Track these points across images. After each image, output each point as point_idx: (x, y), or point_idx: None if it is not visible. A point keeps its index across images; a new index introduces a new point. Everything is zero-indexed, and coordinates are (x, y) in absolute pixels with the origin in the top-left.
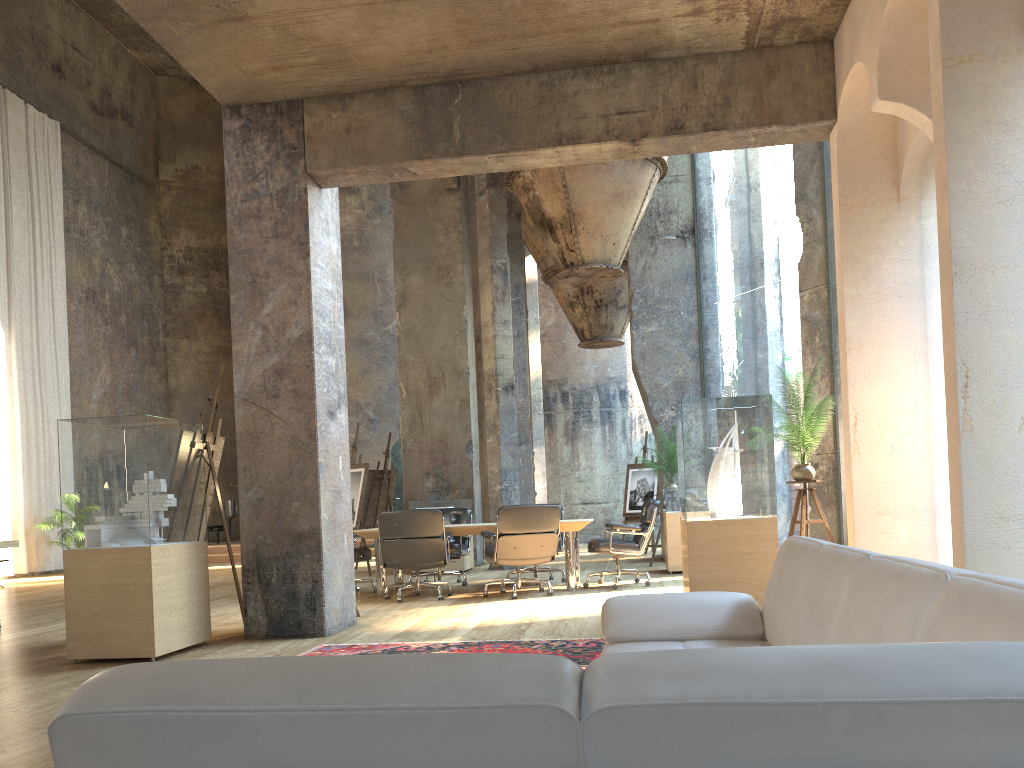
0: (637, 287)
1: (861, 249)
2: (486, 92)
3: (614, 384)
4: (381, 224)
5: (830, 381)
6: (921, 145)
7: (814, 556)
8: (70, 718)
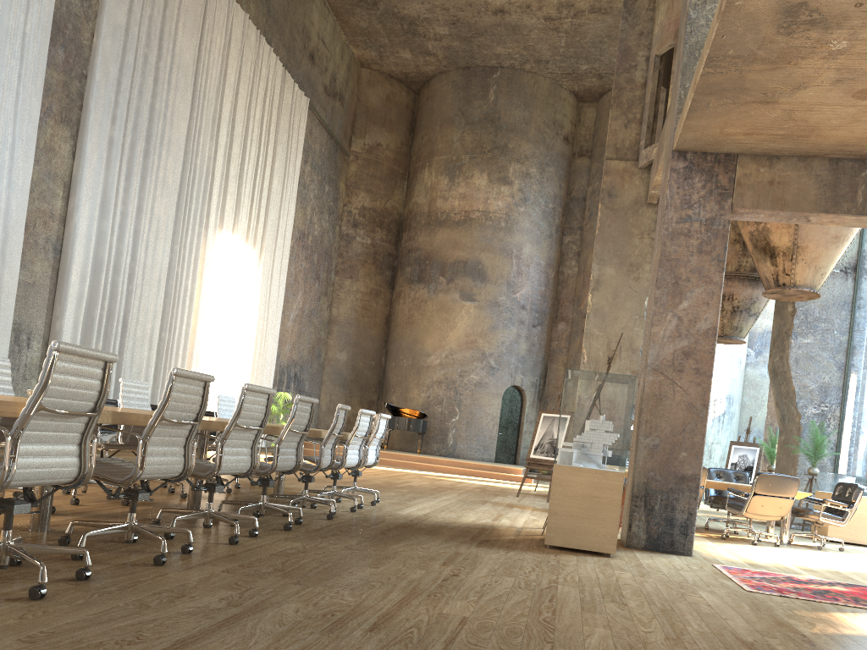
0: (800, 306)
1: None
2: None
3: None
4: (524, 212)
5: None
6: None
7: None
8: None
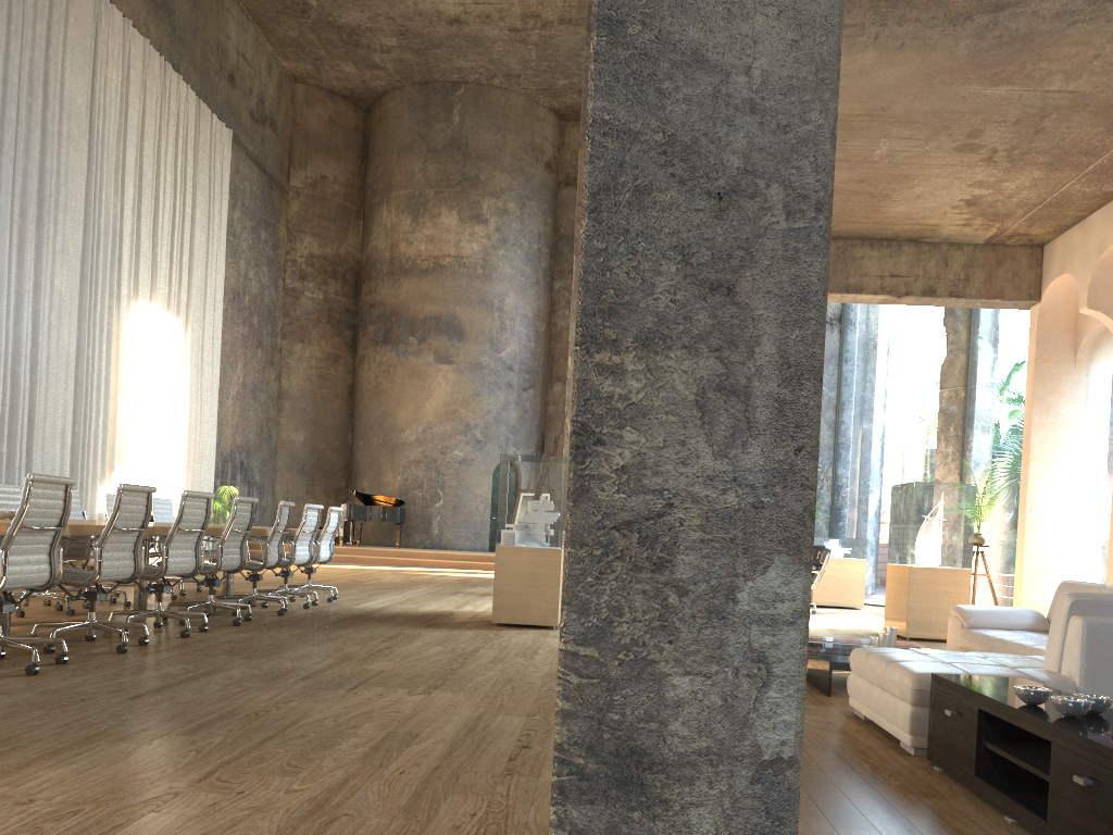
0: None
1: (1046, 391)
2: None
3: None
4: (504, 255)
5: (959, 464)
6: (1097, 329)
7: (1100, 590)
8: (1077, 601)
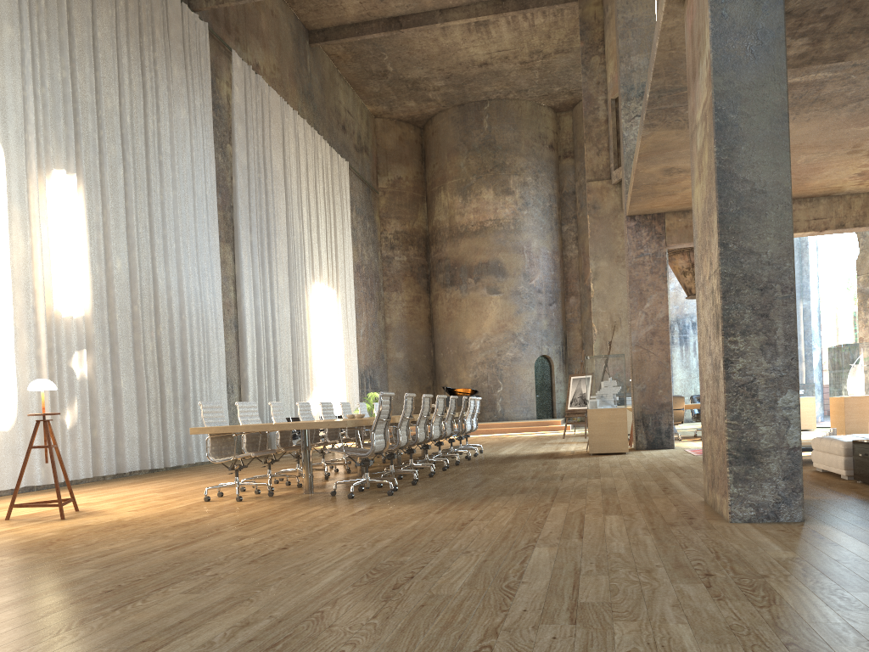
0: None
1: None
2: None
3: (688, 318)
4: (527, 214)
5: None
6: None
7: None
8: None
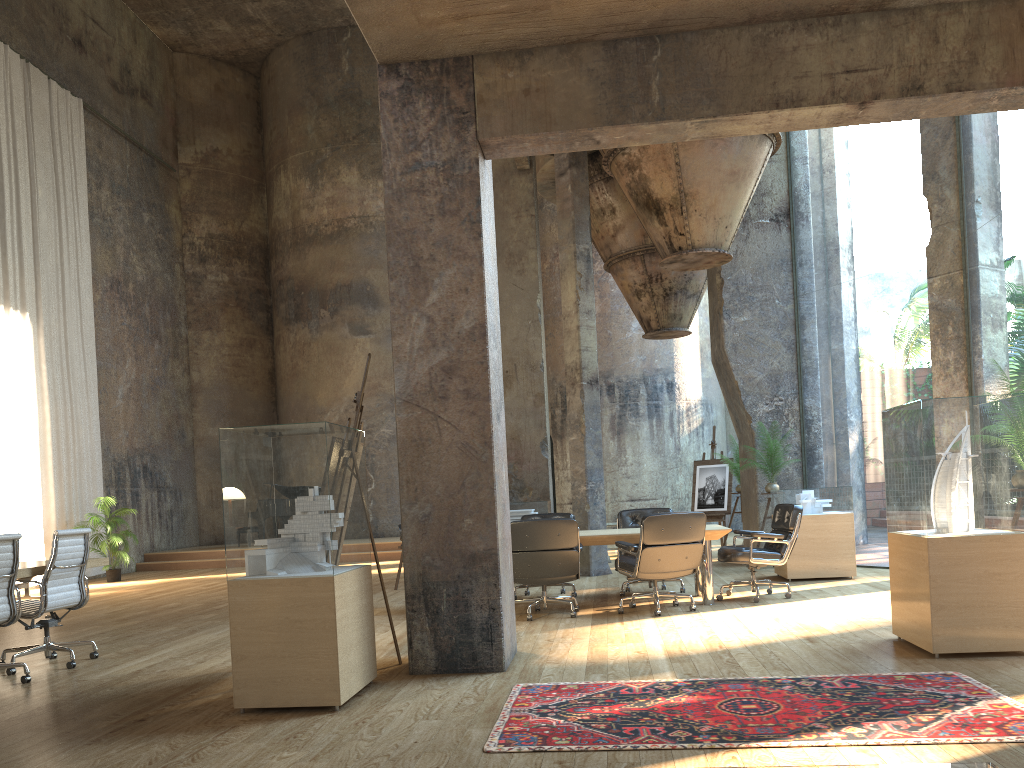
0: (728, 274)
1: None
2: (690, 47)
3: (661, 376)
4: None
5: (966, 374)
6: None
7: None
8: None
